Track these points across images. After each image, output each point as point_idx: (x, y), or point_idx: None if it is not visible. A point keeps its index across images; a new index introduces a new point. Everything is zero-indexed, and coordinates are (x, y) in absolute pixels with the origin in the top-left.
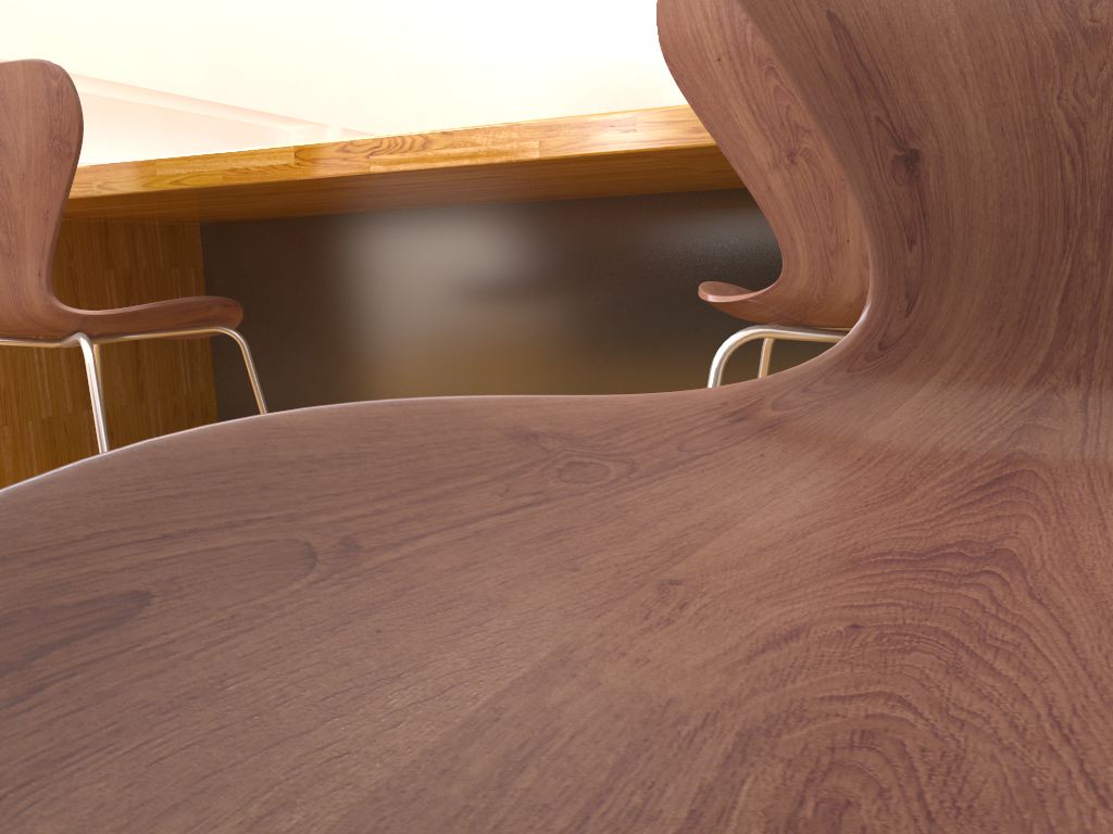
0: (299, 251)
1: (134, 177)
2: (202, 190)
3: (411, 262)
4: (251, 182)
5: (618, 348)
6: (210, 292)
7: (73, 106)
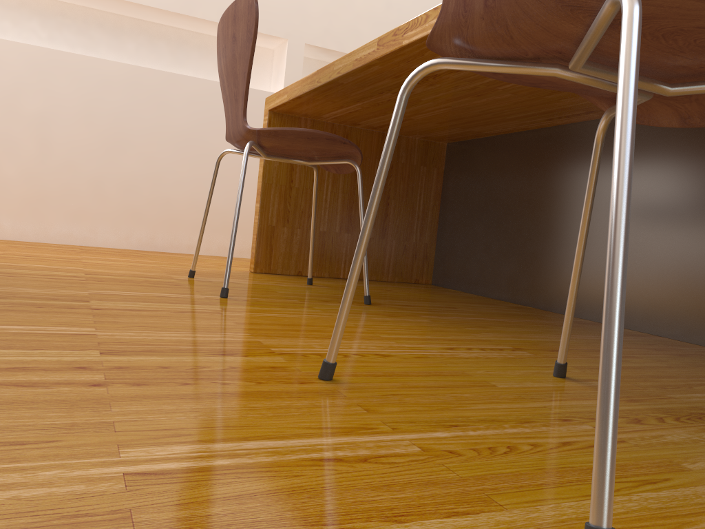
0: (488, 158)
1: (327, 73)
2: (352, 78)
3: (545, 163)
4: (361, 65)
5: (673, 231)
6: (444, 185)
7: (254, 12)
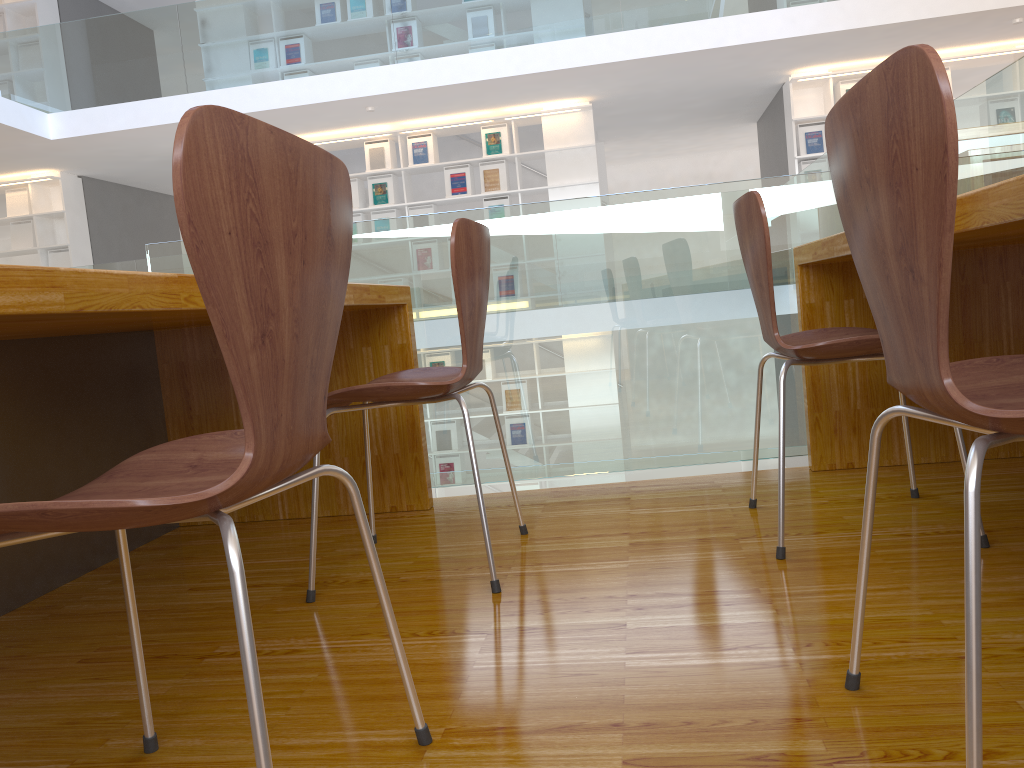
0: None
1: None
2: None
3: None
4: None
5: None
6: None
7: None
